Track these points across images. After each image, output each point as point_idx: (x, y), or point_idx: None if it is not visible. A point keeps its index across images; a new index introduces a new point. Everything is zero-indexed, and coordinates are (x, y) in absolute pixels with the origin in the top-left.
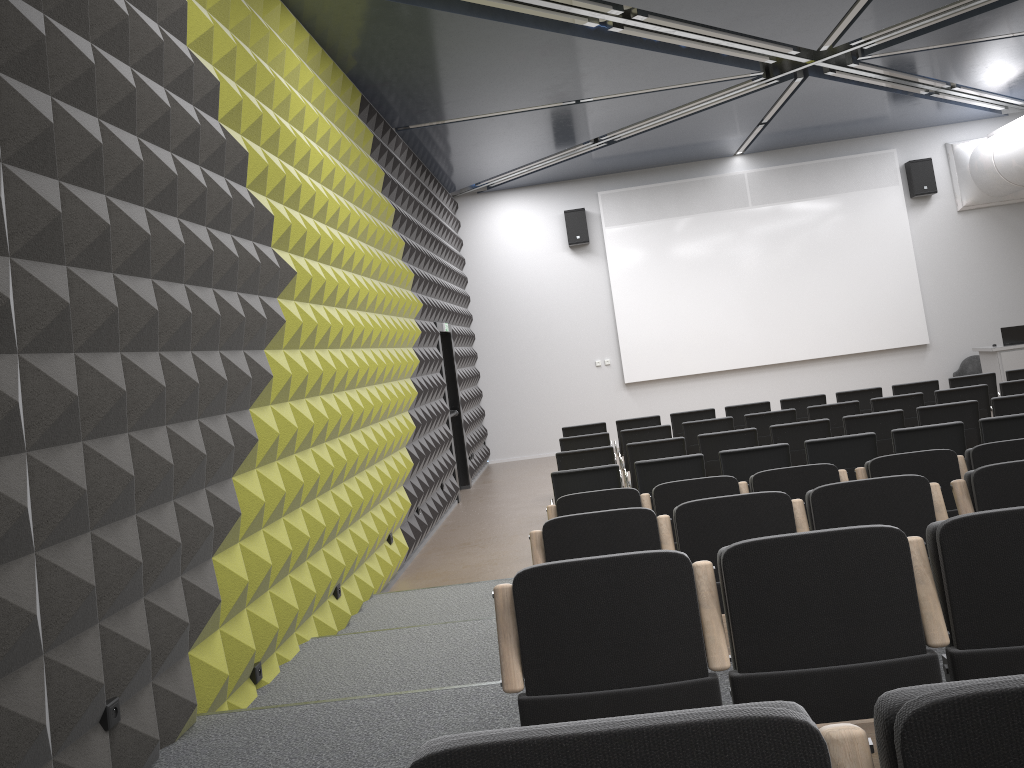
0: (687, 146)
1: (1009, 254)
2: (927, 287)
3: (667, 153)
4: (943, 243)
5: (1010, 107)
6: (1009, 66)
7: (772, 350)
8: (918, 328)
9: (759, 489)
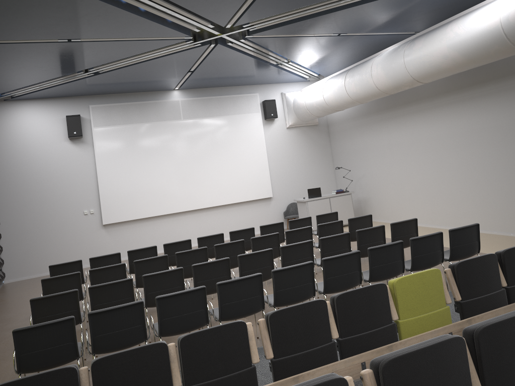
0: (146, 81)
1: (309, 150)
2: (272, 167)
3: (134, 84)
4: (280, 144)
5: (311, 77)
6: (316, 53)
7: (192, 202)
8: (267, 188)
9: (185, 350)
